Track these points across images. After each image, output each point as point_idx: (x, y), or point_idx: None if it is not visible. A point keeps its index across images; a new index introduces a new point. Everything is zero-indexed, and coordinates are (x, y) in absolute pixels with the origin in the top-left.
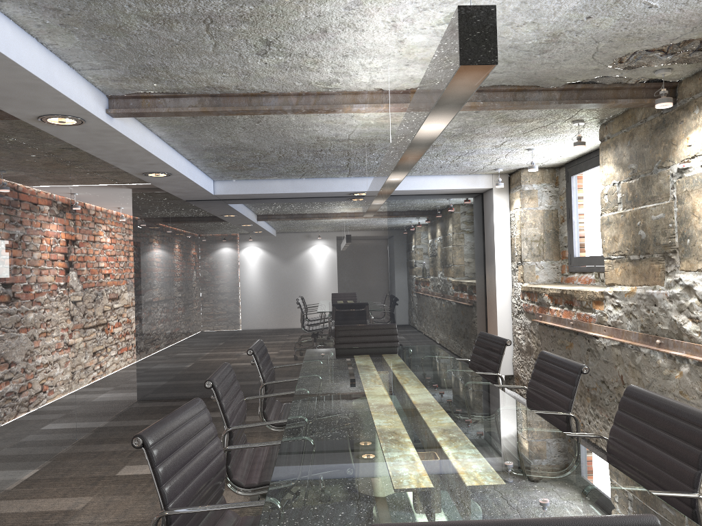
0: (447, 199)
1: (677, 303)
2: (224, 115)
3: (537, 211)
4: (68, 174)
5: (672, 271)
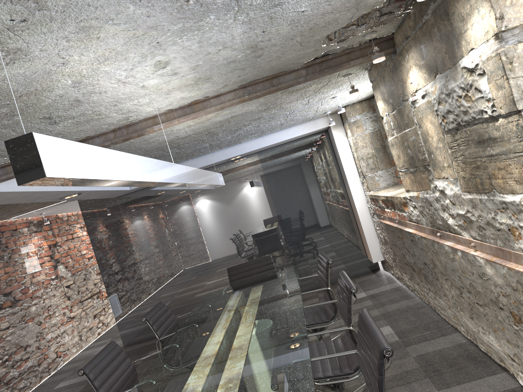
0: (302, 142)
1: (440, 203)
2: None
3: (364, 135)
4: (14, 212)
5: (432, 179)
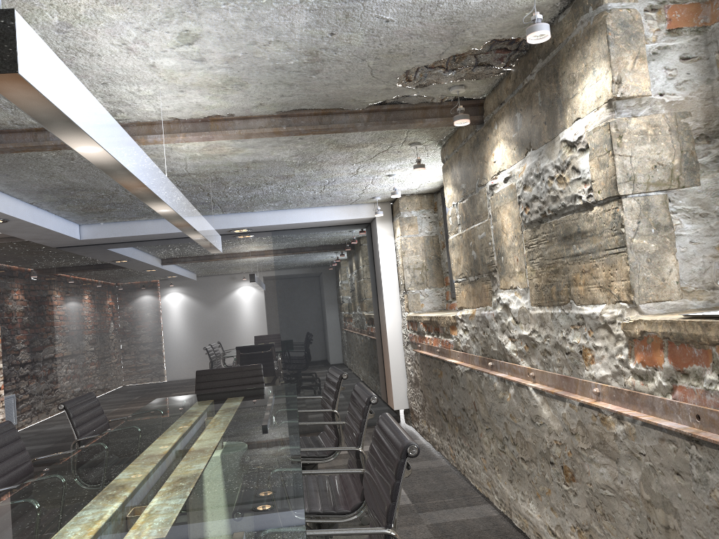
0: (334, 231)
1: (500, 322)
2: (10, 152)
3: (417, 238)
4: None
5: (496, 290)
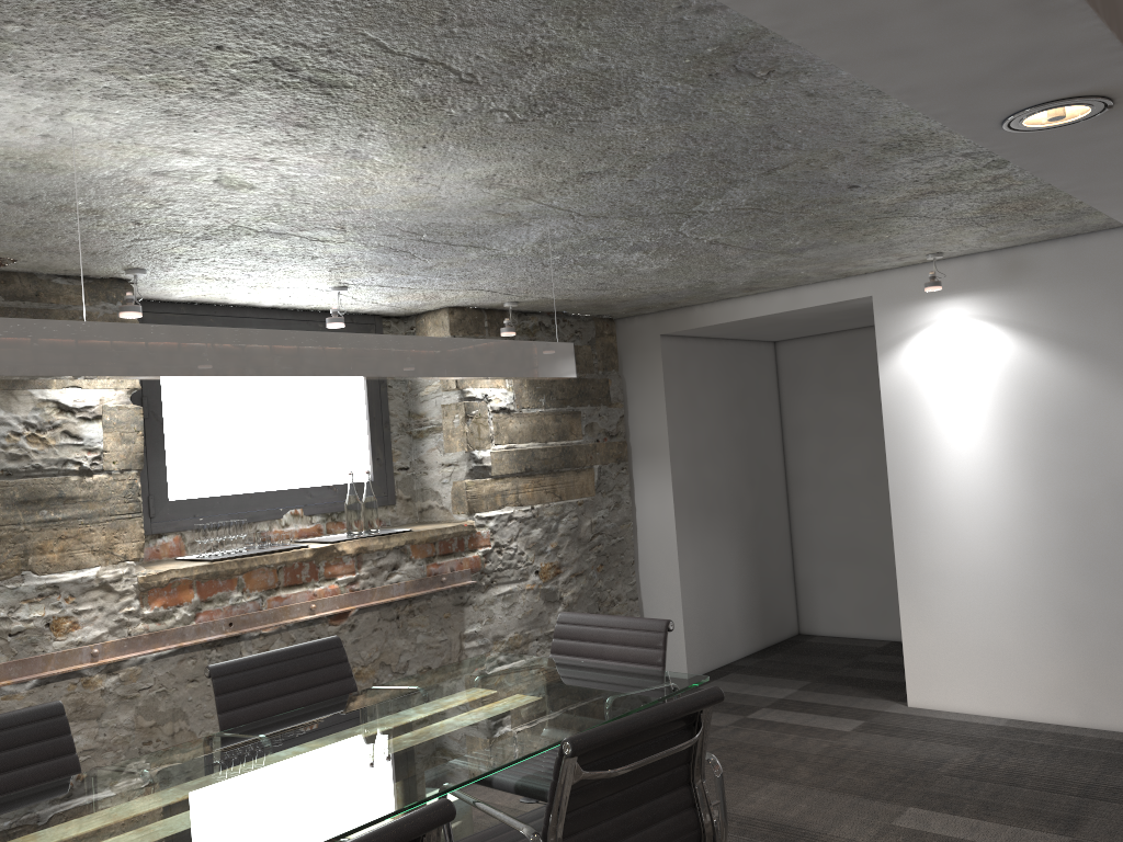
0: None
1: None
2: None
3: None
4: None
5: None
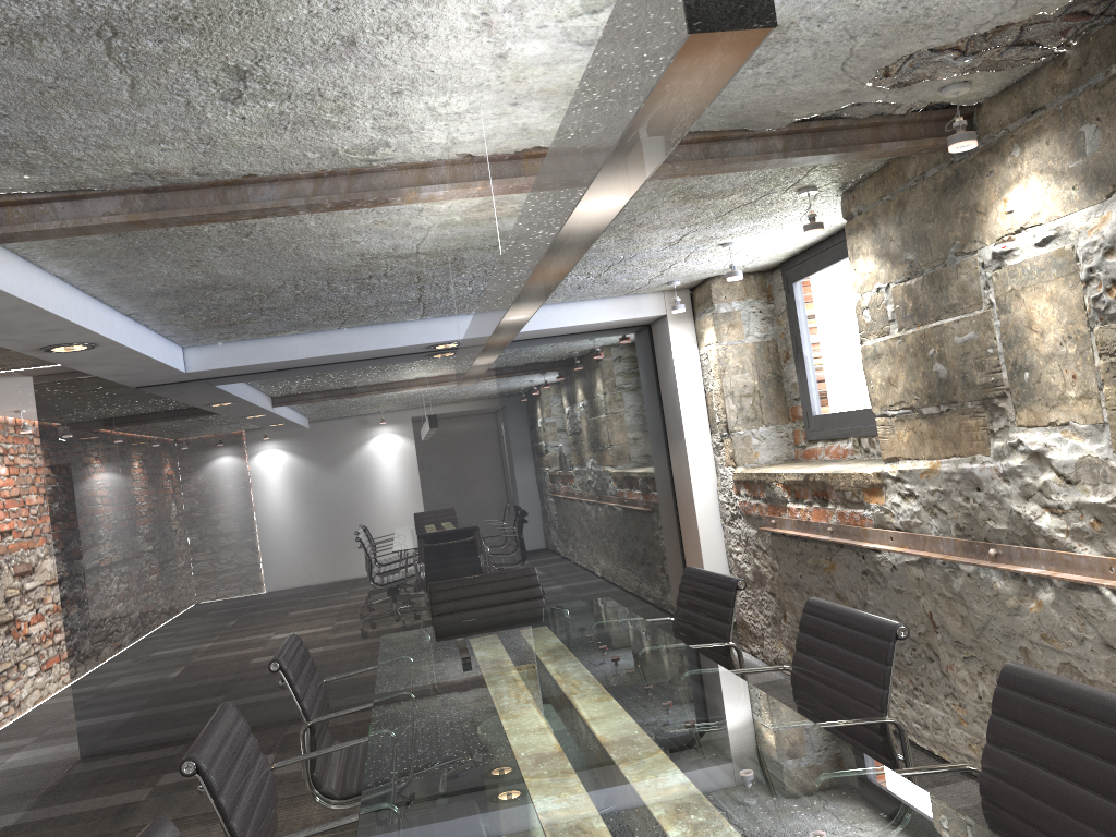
0: (593, 340)
1: (1019, 483)
2: (176, 226)
3: (743, 345)
4: None
5: (1003, 429)
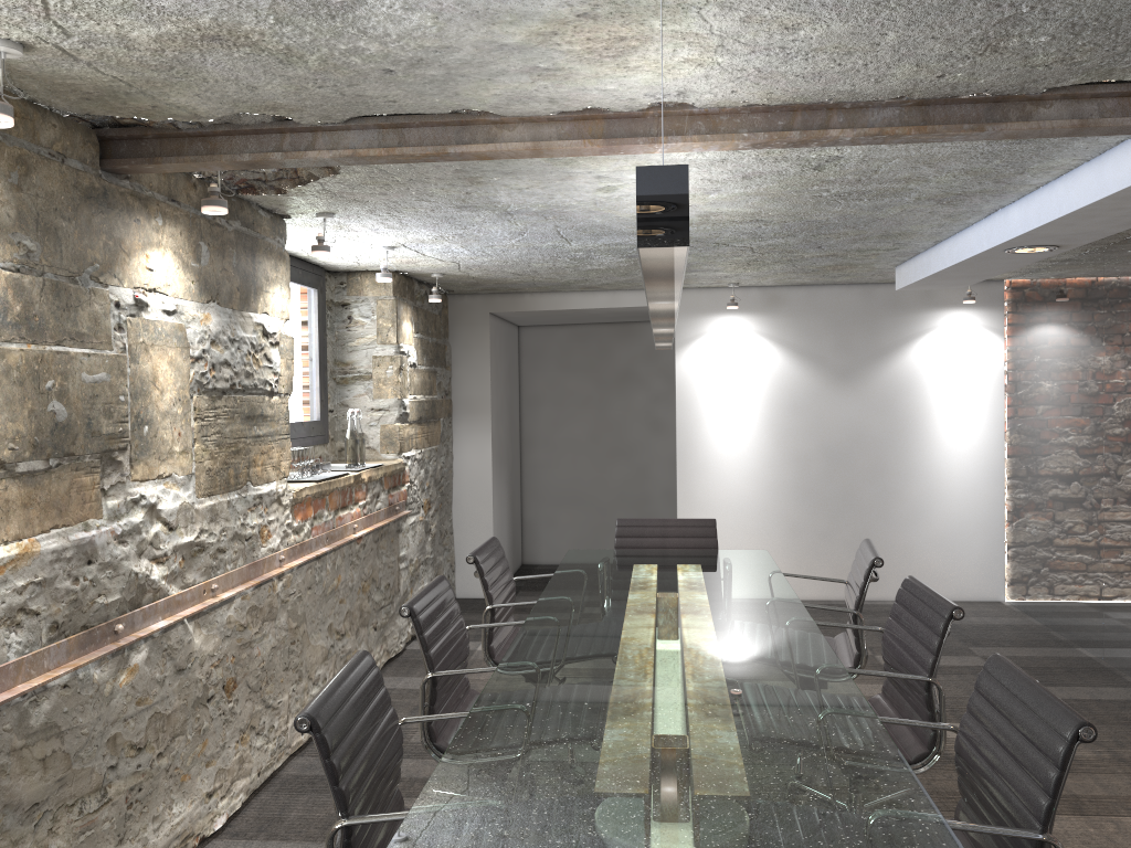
0: None
1: (137, 540)
2: (985, 131)
3: None
4: None
5: (115, 485)
